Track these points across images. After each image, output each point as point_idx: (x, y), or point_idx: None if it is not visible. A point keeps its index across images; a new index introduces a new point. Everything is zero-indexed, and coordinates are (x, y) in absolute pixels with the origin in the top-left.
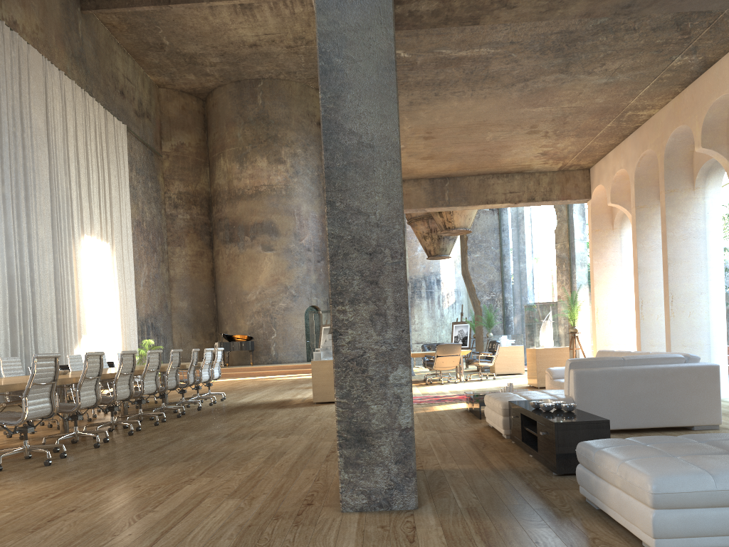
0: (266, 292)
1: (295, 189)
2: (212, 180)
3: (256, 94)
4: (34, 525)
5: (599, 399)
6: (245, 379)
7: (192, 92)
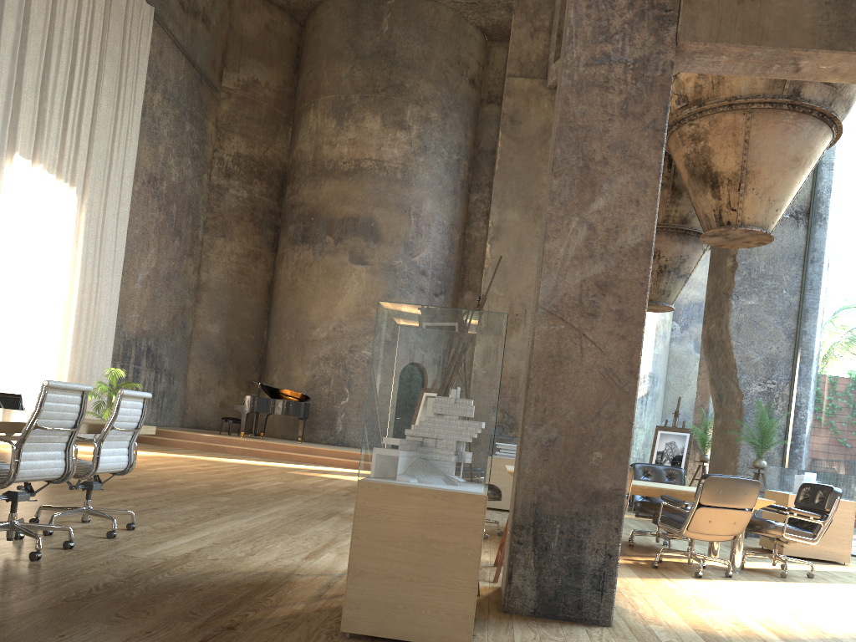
0: (345, 329)
1: (419, 173)
2: (292, 145)
3: (382, 15)
4: None
5: None
6: (275, 465)
7: (285, 6)
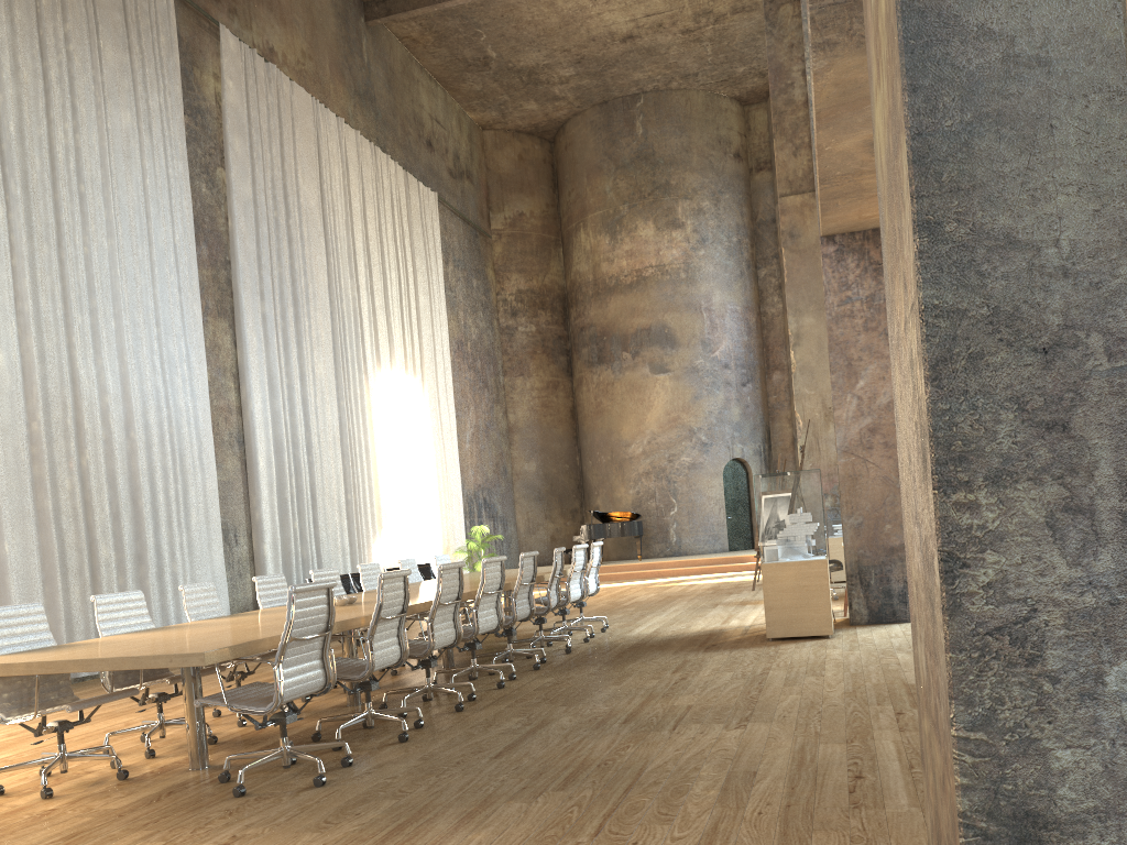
0: (659, 440)
1: (702, 267)
2: (568, 267)
3: (633, 119)
4: None
5: None
6: (632, 584)
7: (533, 131)
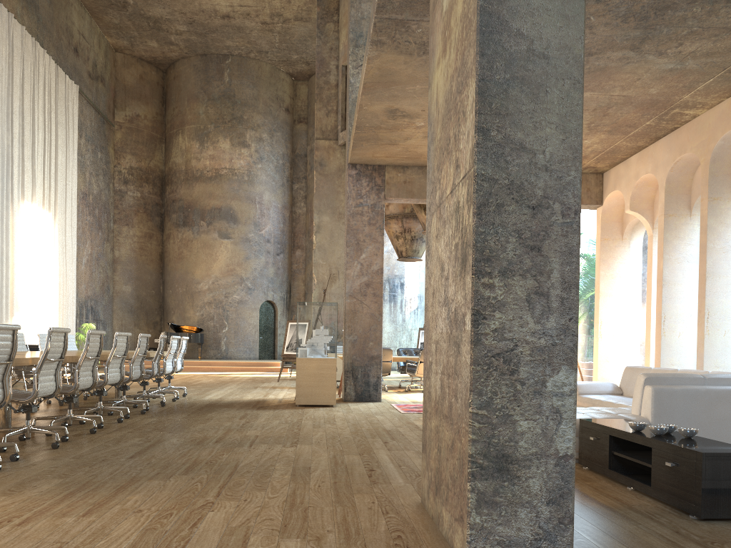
0: (220, 282)
1: (258, 175)
2: (168, 158)
3: (223, 70)
4: None
5: (678, 422)
6: (195, 373)
7: (152, 62)
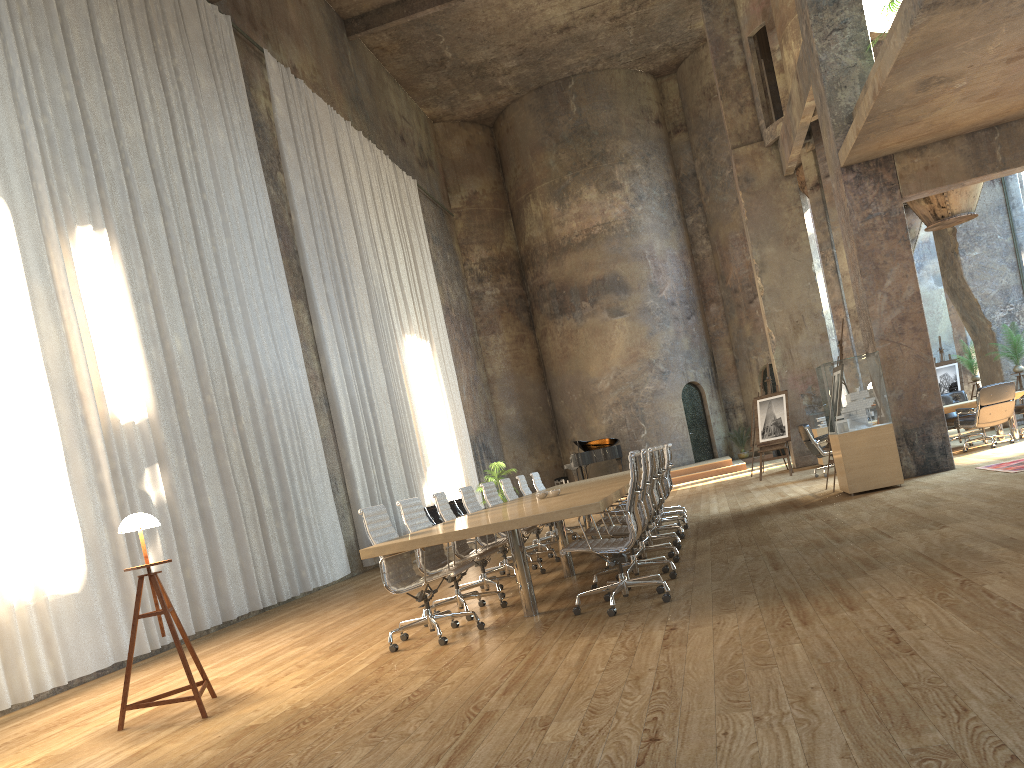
0: (624, 374)
1: (641, 221)
2: (521, 234)
3: (567, 99)
4: (888, 649)
5: None
6: None
7: (476, 120)
